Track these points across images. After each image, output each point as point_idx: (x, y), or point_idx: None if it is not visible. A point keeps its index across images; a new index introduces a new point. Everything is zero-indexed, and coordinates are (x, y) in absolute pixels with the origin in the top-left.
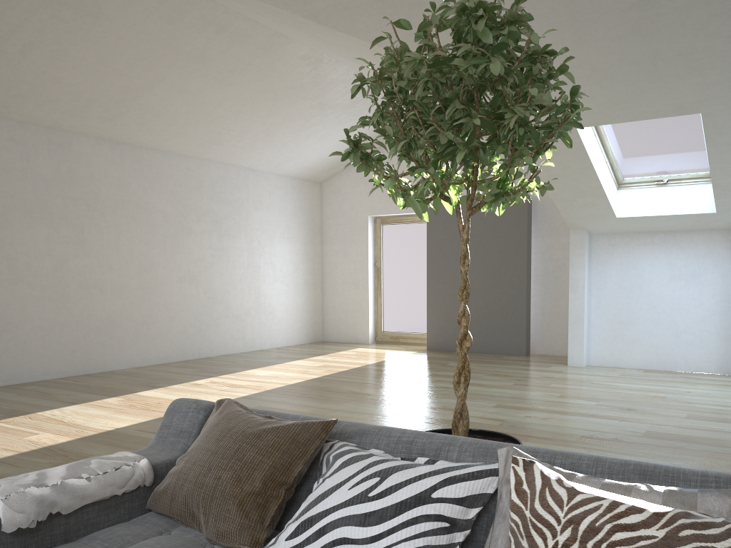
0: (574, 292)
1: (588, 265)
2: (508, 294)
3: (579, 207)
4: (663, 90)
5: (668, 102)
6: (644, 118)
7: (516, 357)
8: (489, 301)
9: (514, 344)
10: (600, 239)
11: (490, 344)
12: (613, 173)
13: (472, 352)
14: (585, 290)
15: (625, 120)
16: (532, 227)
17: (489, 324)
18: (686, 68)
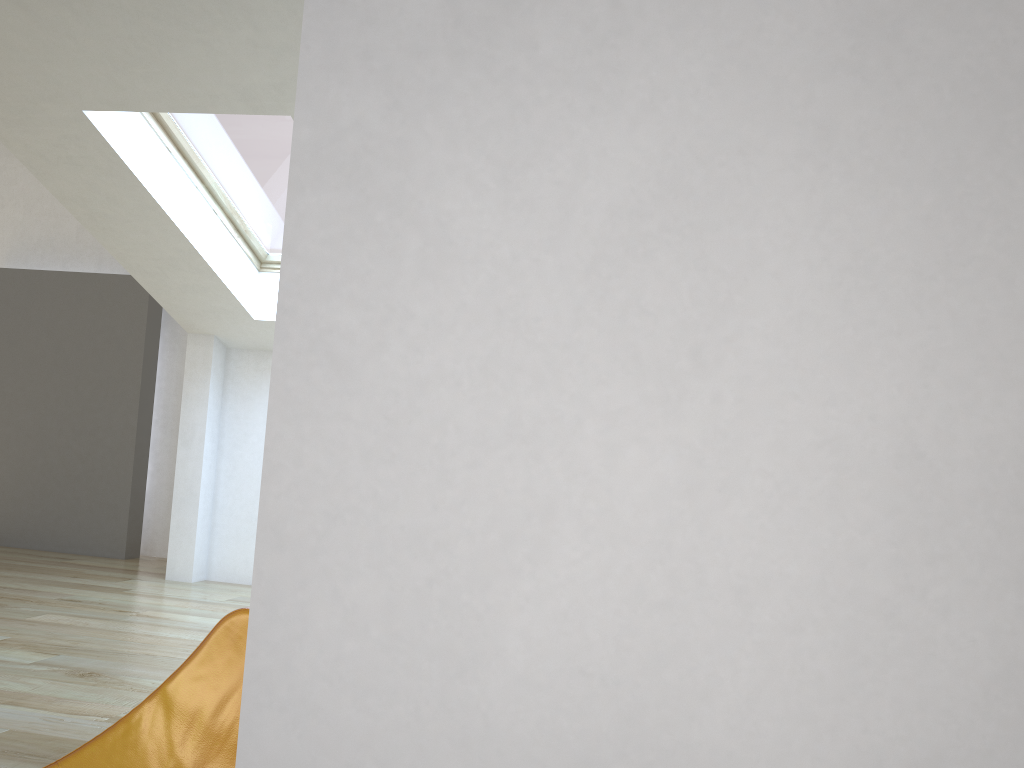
0: (186, 448)
1: (220, 401)
2: (104, 445)
3: (181, 290)
4: (200, 48)
5: (222, 78)
6: (198, 110)
7: (98, 561)
8: (69, 456)
9: (107, 537)
10: (244, 358)
11: (65, 536)
12: (242, 239)
13: (30, 549)
14: (204, 444)
15: (165, 107)
16: (166, 332)
17: (66, 498)
18: (217, 2)
